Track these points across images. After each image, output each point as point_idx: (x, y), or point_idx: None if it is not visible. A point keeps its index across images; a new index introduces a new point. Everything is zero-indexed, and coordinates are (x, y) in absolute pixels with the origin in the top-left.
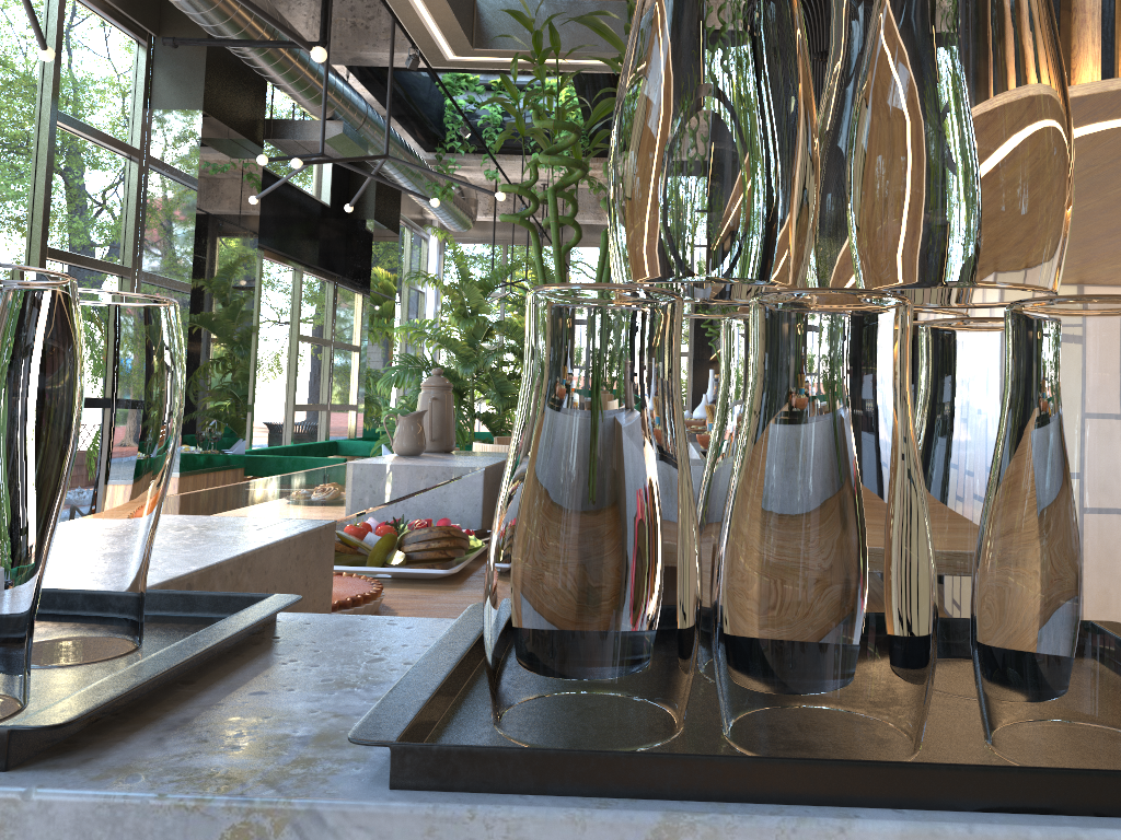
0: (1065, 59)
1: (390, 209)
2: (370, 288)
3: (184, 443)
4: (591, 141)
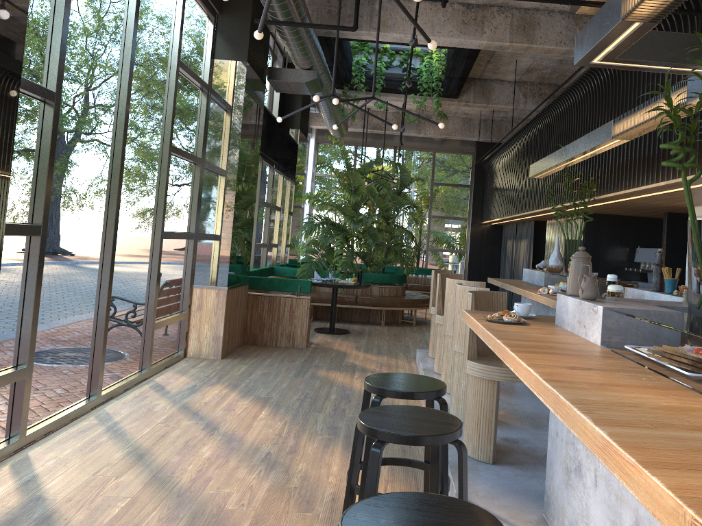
0: None
1: (305, 122)
2: (296, 172)
3: (229, 269)
4: (442, 87)
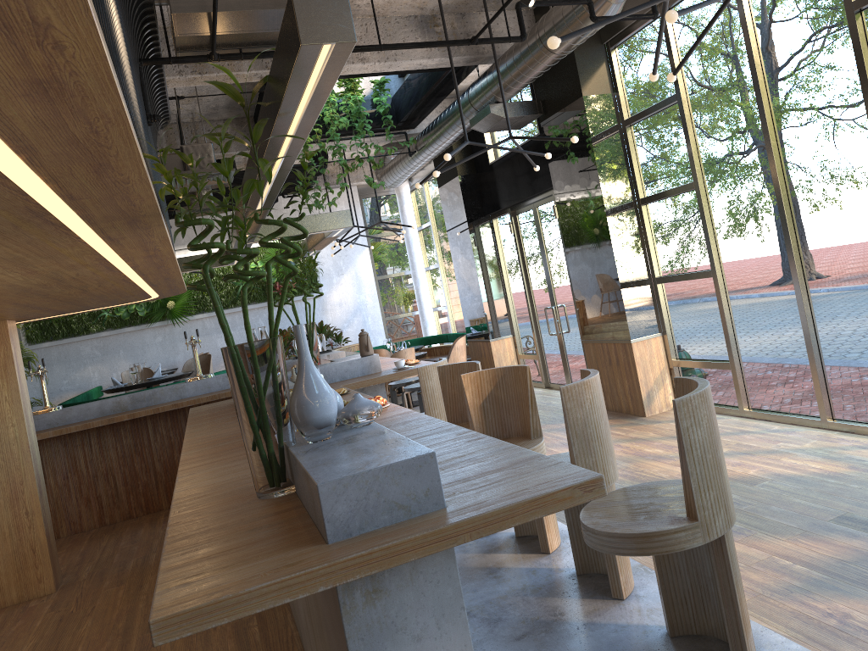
0: None
1: None
2: None
3: None
4: None
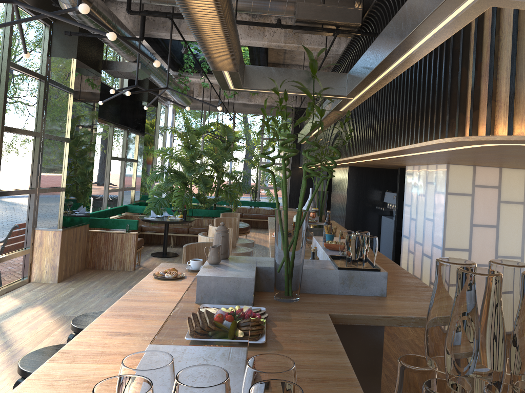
0: (493, 121)
1: (154, 96)
2: (144, 134)
3: (64, 215)
4: None
